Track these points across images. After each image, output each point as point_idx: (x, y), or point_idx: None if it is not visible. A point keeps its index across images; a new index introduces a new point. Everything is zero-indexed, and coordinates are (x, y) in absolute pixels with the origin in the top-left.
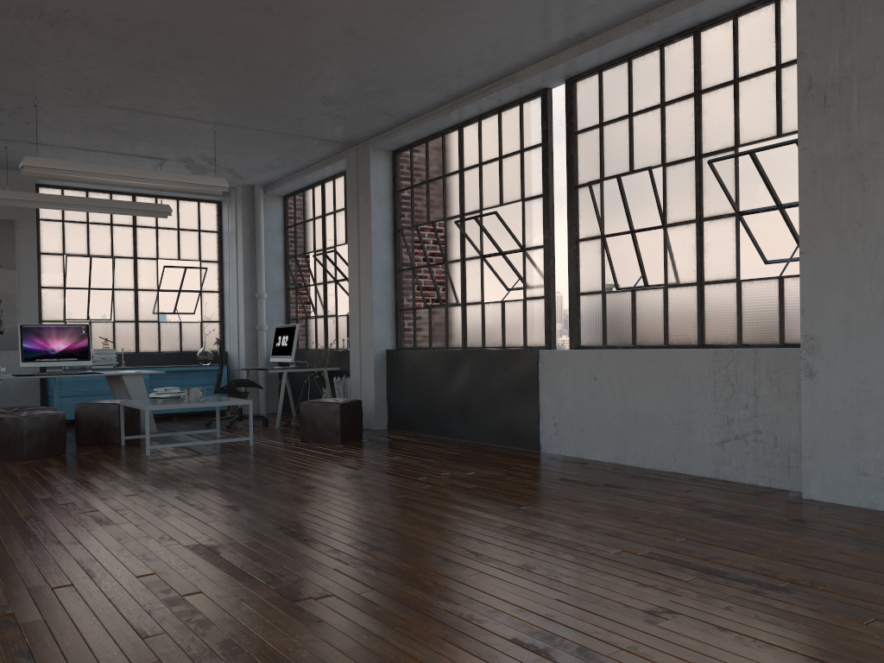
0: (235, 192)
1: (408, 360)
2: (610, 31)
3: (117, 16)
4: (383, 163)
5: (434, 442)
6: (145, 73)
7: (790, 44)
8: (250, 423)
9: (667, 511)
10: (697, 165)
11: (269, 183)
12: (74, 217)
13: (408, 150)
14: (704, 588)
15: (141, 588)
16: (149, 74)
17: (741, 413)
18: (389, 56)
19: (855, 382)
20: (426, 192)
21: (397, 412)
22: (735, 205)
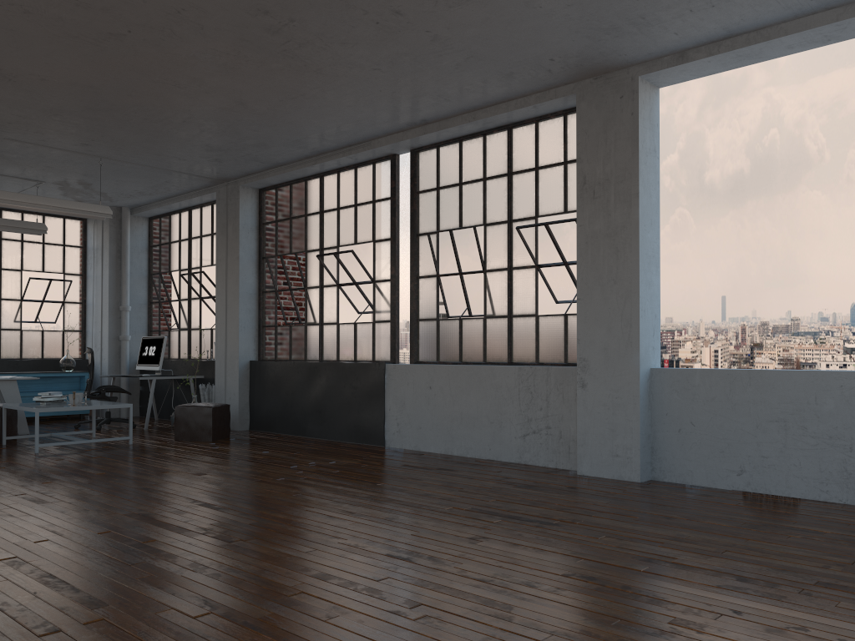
0: None
1: (270, 370)
2: (447, 120)
3: (41, 77)
4: (251, 199)
5: (295, 440)
6: (50, 117)
7: (573, 147)
8: (130, 424)
9: (484, 484)
10: (509, 227)
11: (137, 206)
12: None
13: (274, 190)
14: (506, 525)
15: (106, 539)
16: (53, 118)
17: (537, 413)
18: (270, 122)
19: (611, 391)
20: (289, 226)
21: (259, 415)
22: (535, 260)
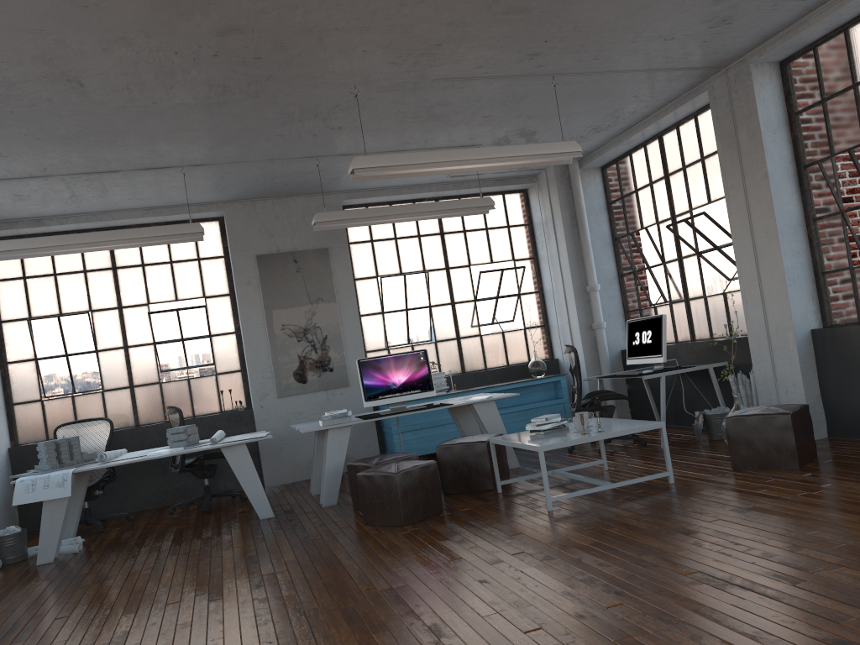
0: (545, 174)
1: (859, 340)
2: None
3: None
4: (769, 81)
5: None
6: (489, 10)
7: None
8: (666, 453)
9: None
10: None
11: (586, 154)
12: (382, 234)
13: (809, 53)
14: None
15: None
16: (495, 10)
17: None
18: None
19: None
20: (853, 100)
21: (845, 413)
22: None
